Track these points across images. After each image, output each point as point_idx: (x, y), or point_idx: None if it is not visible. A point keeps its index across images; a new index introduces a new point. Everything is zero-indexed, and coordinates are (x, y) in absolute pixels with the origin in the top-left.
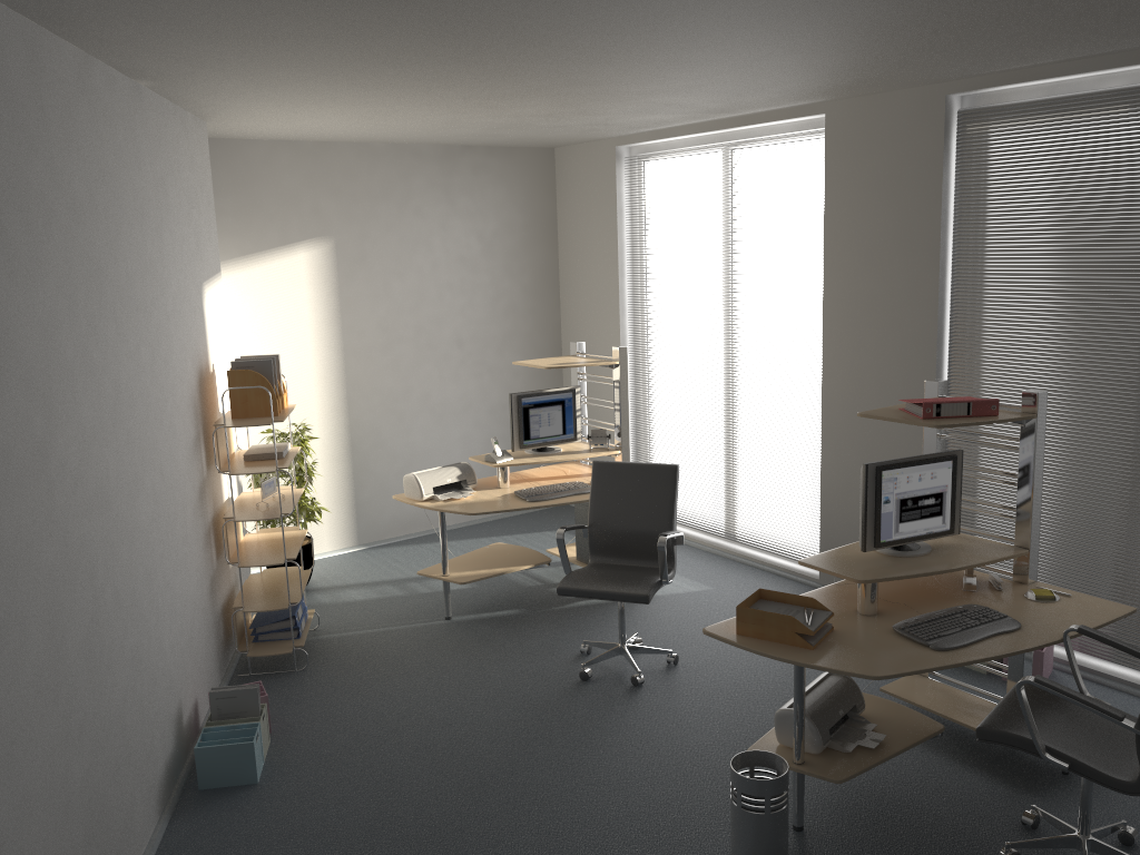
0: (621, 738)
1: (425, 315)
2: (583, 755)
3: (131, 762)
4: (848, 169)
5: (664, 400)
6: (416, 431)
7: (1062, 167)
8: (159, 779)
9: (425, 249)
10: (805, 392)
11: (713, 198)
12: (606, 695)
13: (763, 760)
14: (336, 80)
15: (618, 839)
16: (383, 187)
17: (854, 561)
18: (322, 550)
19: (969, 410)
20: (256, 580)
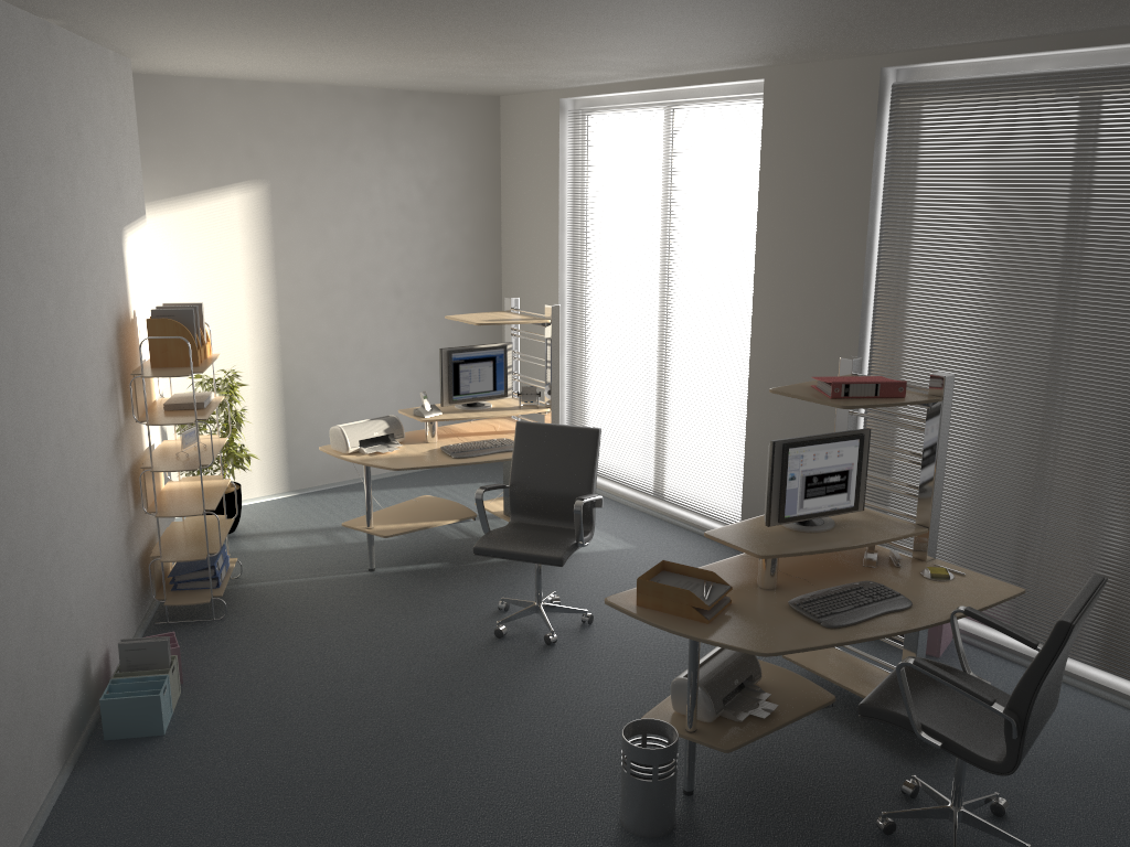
0: (528, 698)
1: (363, 263)
2: (489, 714)
3: (29, 716)
4: (784, 137)
5: (600, 357)
6: (351, 379)
7: (989, 148)
8: (62, 731)
9: (364, 196)
10: (734, 357)
11: (653, 157)
12: (518, 653)
13: (655, 729)
14: (256, 27)
15: (513, 800)
16: (321, 131)
17: (758, 535)
18: (252, 495)
19: (876, 391)
20: (177, 528)
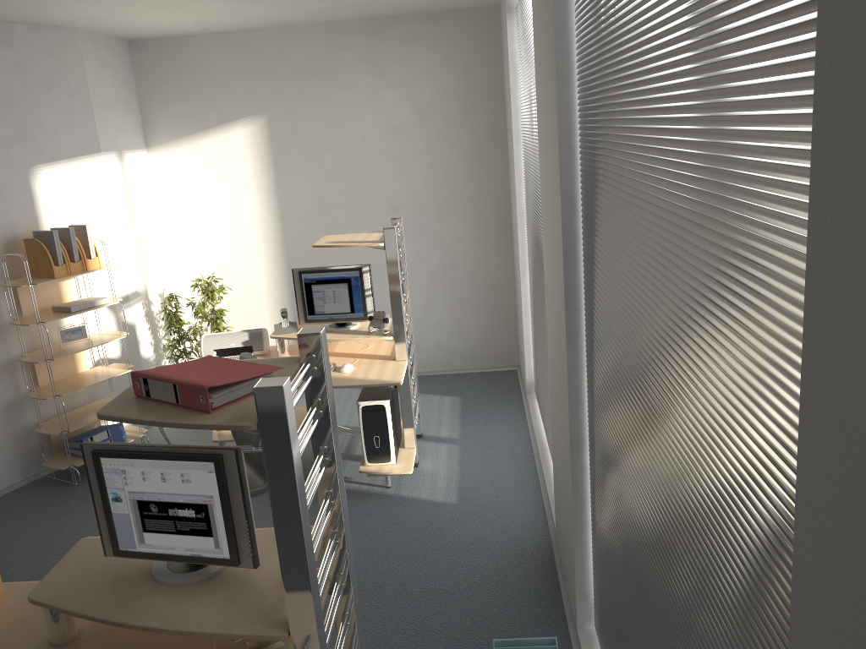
0: None
1: (357, 182)
2: None
3: None
4: None
5: None
6: None
7: None
8: None
9: (355, 121)
10: None
11: None
12: None
13: None
14: None
15: None
16: (310, 65)
17: (105, 563)
18: None
19: (176, 396)
20: (97, 404)
